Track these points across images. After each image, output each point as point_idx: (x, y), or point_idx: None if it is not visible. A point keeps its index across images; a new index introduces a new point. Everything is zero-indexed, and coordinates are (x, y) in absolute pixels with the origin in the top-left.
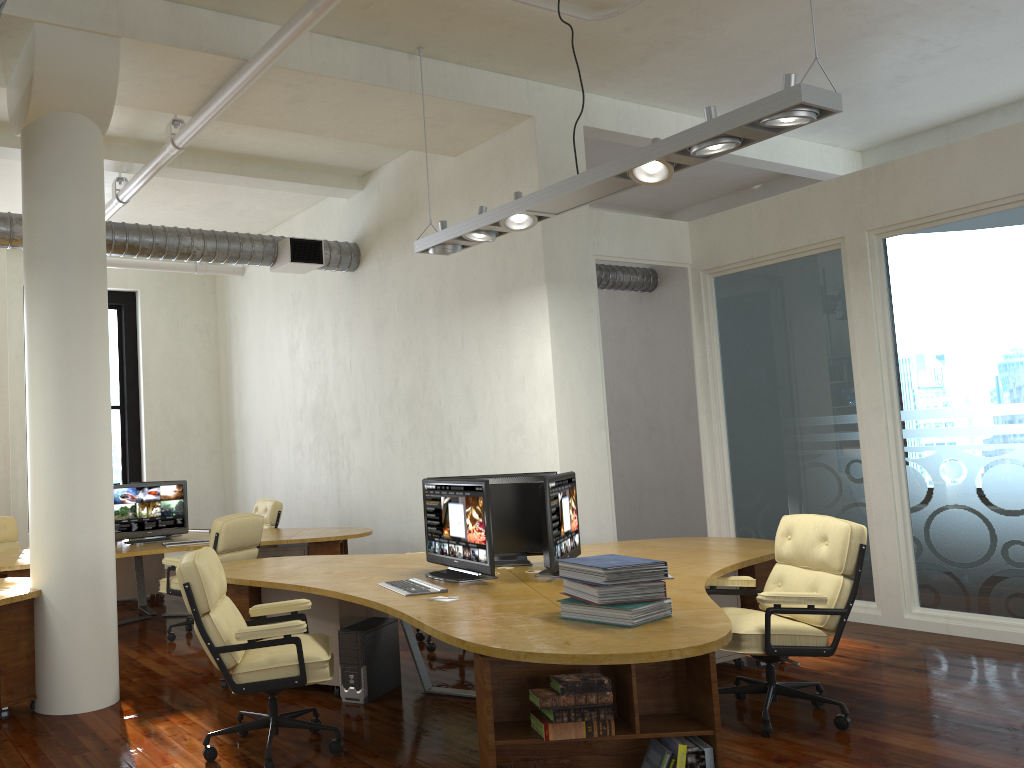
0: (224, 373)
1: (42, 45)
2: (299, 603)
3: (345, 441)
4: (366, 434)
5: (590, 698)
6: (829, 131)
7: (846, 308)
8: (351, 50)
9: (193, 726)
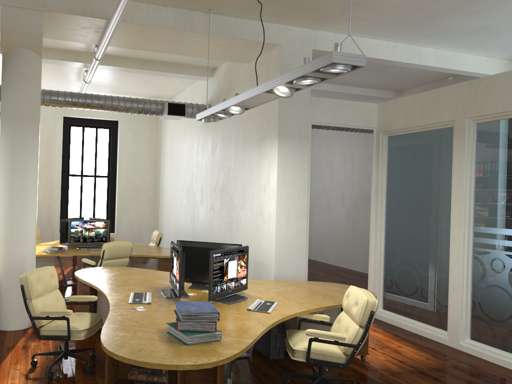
0: (158, 163)
1: (4, 16)
2: (90, 297)
3: (197, 205)
4: (205, 203)
5: (154, 378)
6: (484, 49)
7: (452, 162)
8: (170, 12)
9: (46, 346)
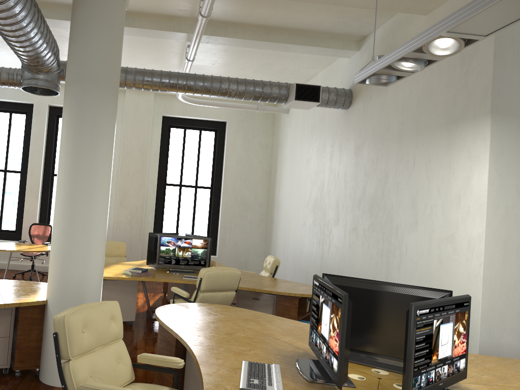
0: (273, 173)
1: None
2: (172, 362)
3: (329, 226)
4: (342, 223)
5: None
6: None
7: None
8: None
9: None
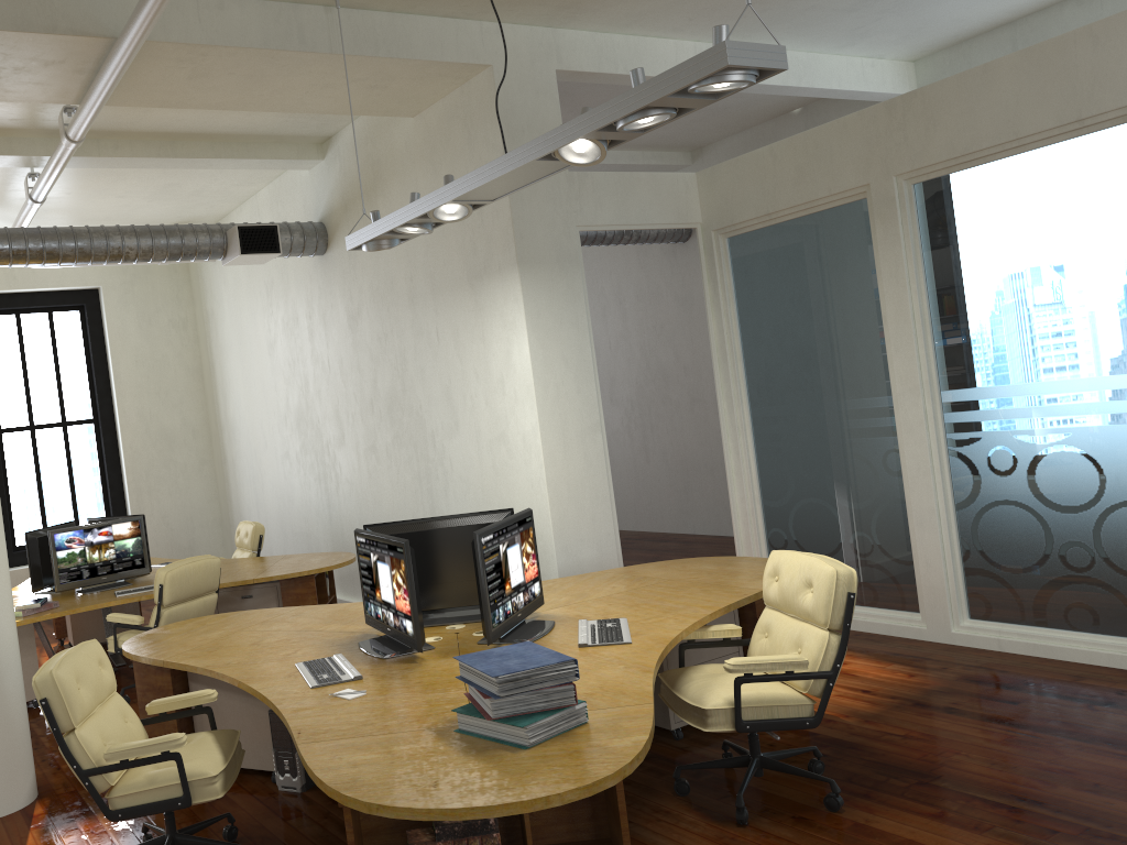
0: (207, 372)
1: None
2: (202, 696)
3: (331, 450)
4: (350, 442)
5: (473, 843)
6: (869, 42)
7: (876, 270)
8: (250, 10)
9: (101, 836)
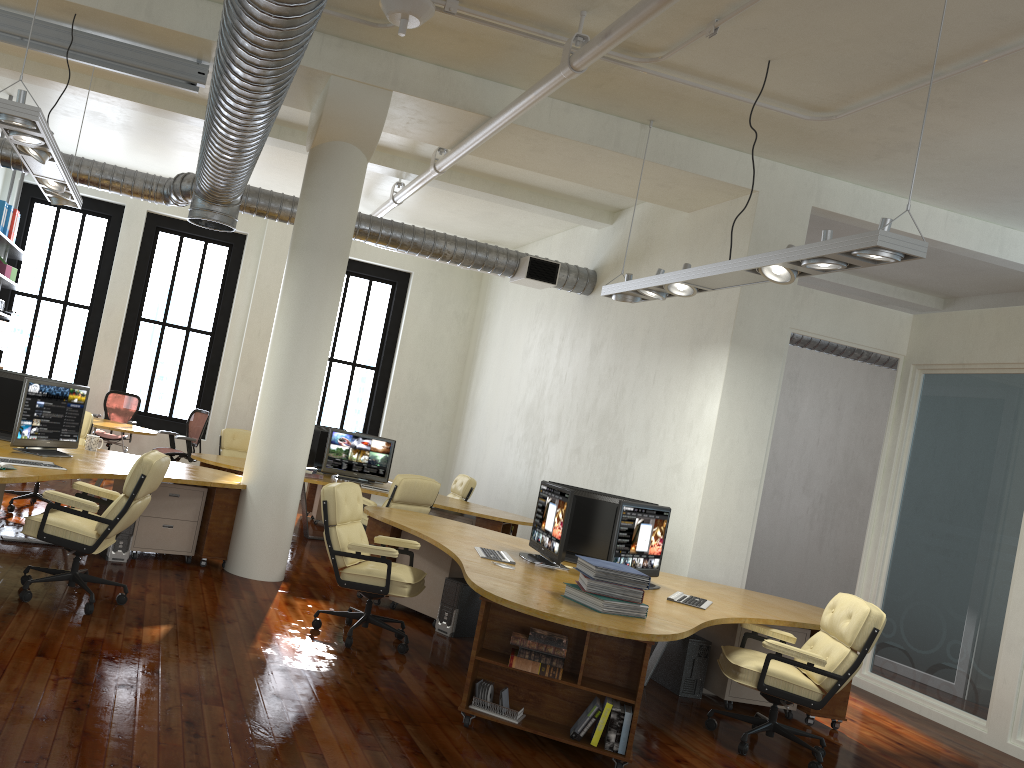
0: (470, 359)
1: (333, 92)
2: (410, 543)
3: (545, 443)
4: (562, 441)
5: (549, 648)
6: None
7: None
8: (586, 116)
9: (319, 609)
